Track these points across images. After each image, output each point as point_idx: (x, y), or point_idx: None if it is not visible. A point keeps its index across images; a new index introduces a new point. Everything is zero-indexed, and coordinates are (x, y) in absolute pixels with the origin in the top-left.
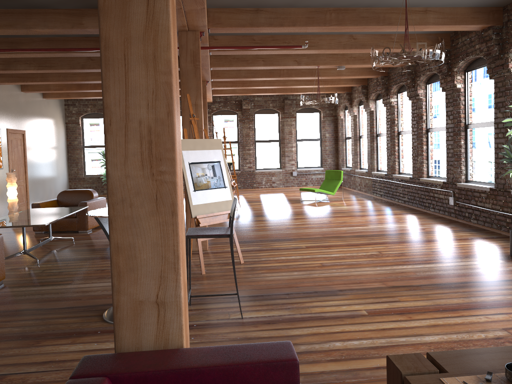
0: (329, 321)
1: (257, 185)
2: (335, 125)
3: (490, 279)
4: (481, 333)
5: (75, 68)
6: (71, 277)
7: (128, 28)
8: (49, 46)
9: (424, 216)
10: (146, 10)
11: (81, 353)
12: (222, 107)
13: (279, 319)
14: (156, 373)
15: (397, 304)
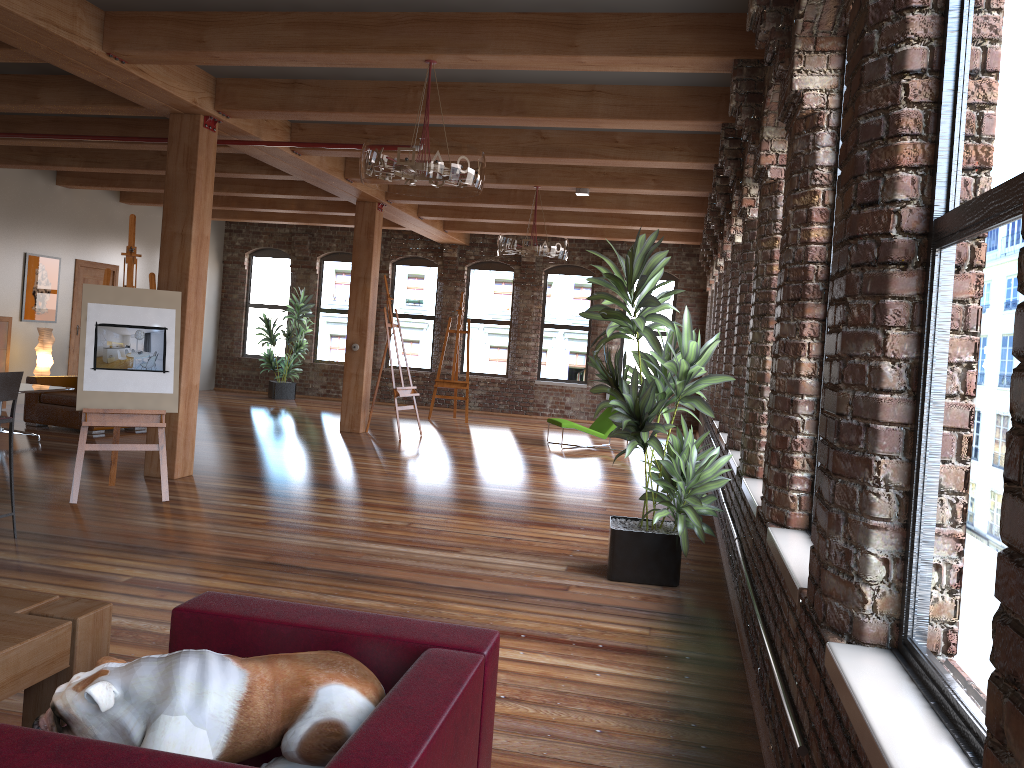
0: (48, 577)
1: (535, 409)
2: (702, 308)
3: (450, 583)
4: None
5: (137, 167)
6: None
7: None
8: (57, 131)
9: None
10: None
11: None
12: (485, 256)
13: None
14: None
15: (200, 580)
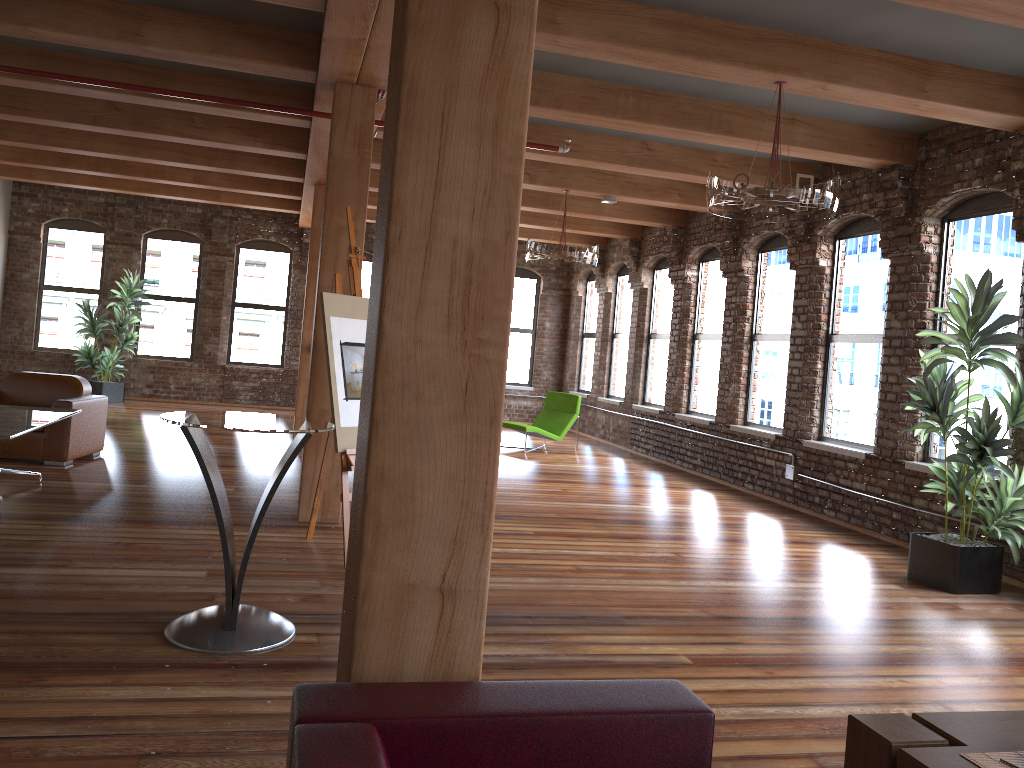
0: (625, 671)
1: None
2: (564, 307)
3: (887, 615)
4: (901, 707)
5: (79, 120)
6: (62, 554)
7: (455, 65)
8: (42, 68)
9: (735, 496)
10: (493, 39)
11: (144, 704)
12: None
13: (530, 661)
14: (463, 721)
15: (739, 648)
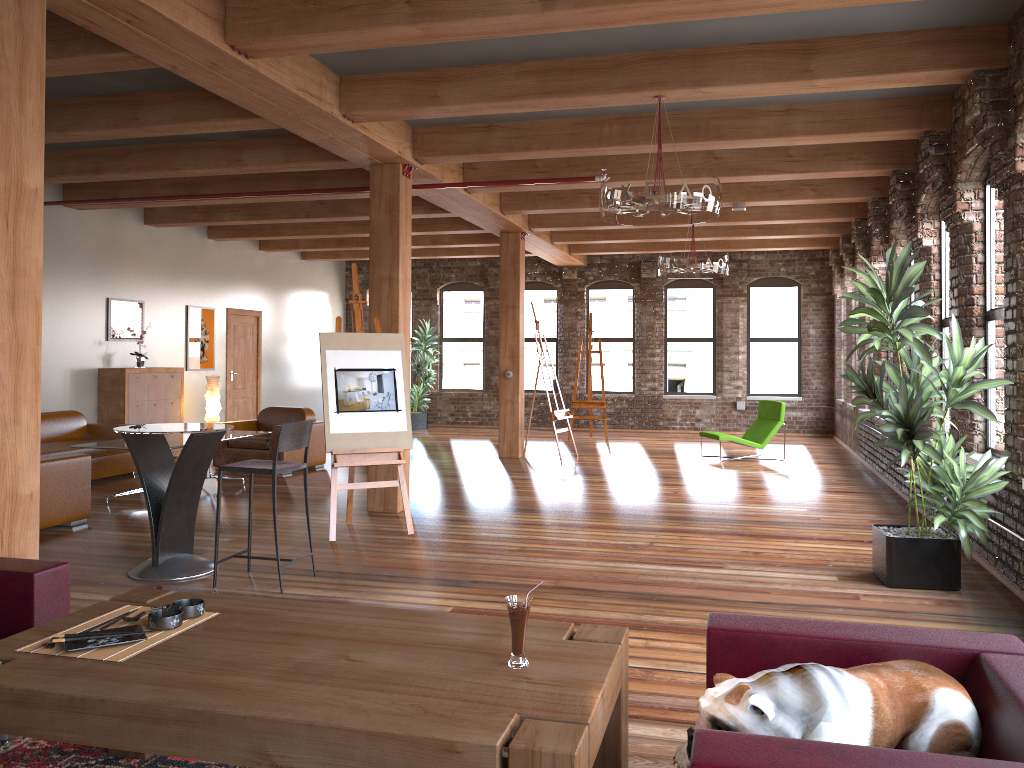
0: None
1: (665, 423)
2: (829, 312)
3: (743, 598)
4: None
5: (298, 216)
6: None
7: None
8: (237, 188)
9: (875, 499)
10: None
11: None
12: (604, 275)
13: (324, 600)
14: None
15: None
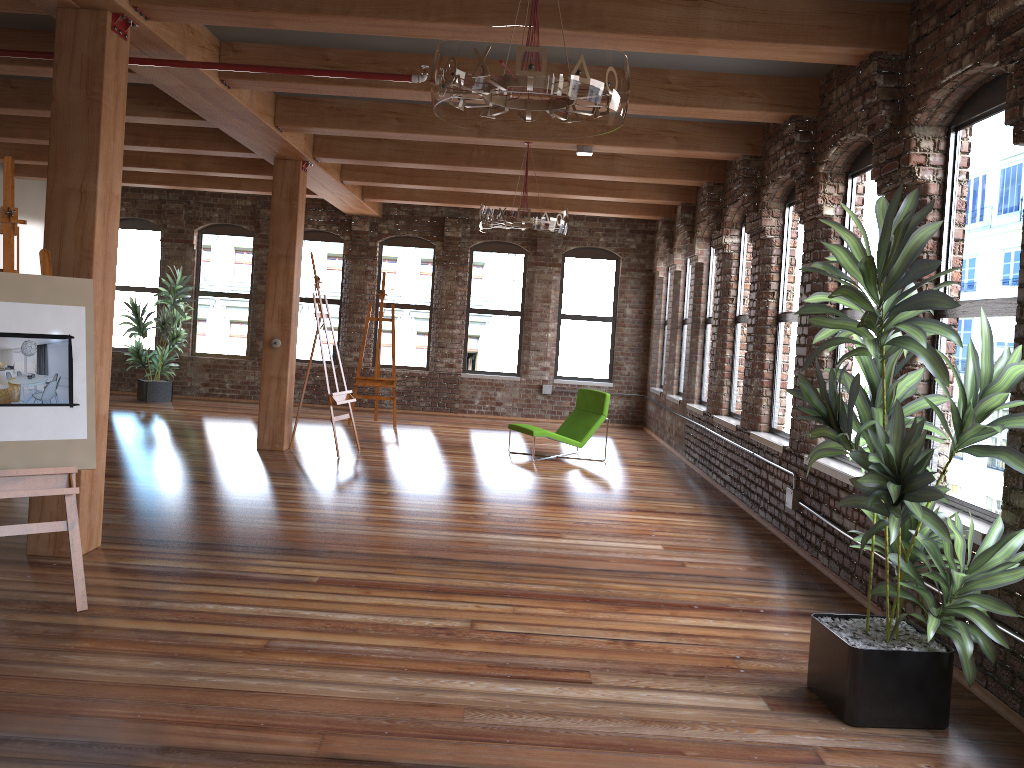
0: None
1: (462, 405)
2: (648, 290)
3: None
4: None
5: None
6: None
7: None
8: None
9: (732, 527)
10: None
11: None
12: (402, 230)
13: None
14: None
15: None
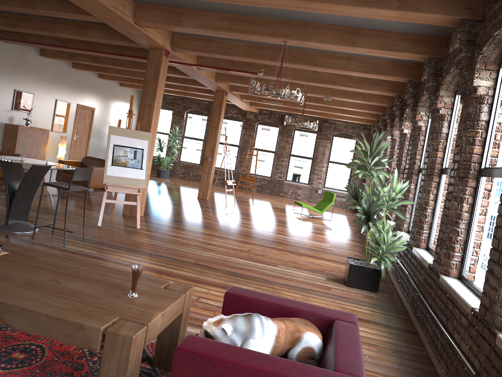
0: (108, 262)
1: (283, 194)
2: None
3: (279, 281)
4: None
5: (116, 65)
6: None
7: None
8: (86, 46)
9: (362, 245)
10: None
11: None
12: (266, 119)
13: (83, 253)
14: None
15: (172, 270)
